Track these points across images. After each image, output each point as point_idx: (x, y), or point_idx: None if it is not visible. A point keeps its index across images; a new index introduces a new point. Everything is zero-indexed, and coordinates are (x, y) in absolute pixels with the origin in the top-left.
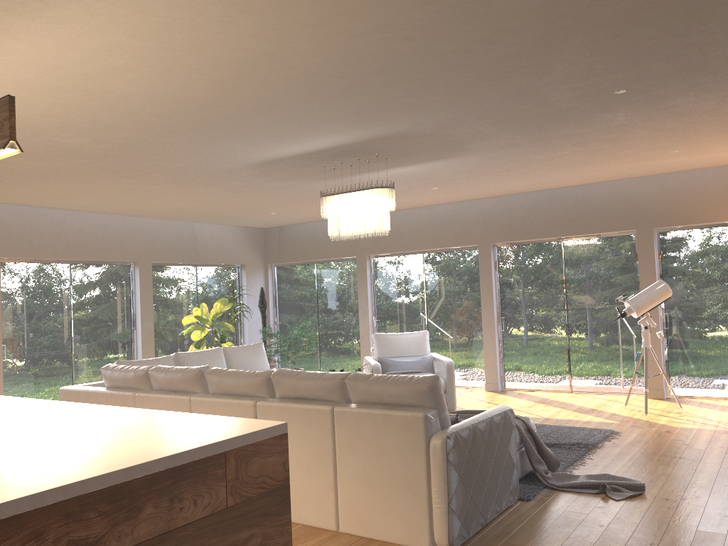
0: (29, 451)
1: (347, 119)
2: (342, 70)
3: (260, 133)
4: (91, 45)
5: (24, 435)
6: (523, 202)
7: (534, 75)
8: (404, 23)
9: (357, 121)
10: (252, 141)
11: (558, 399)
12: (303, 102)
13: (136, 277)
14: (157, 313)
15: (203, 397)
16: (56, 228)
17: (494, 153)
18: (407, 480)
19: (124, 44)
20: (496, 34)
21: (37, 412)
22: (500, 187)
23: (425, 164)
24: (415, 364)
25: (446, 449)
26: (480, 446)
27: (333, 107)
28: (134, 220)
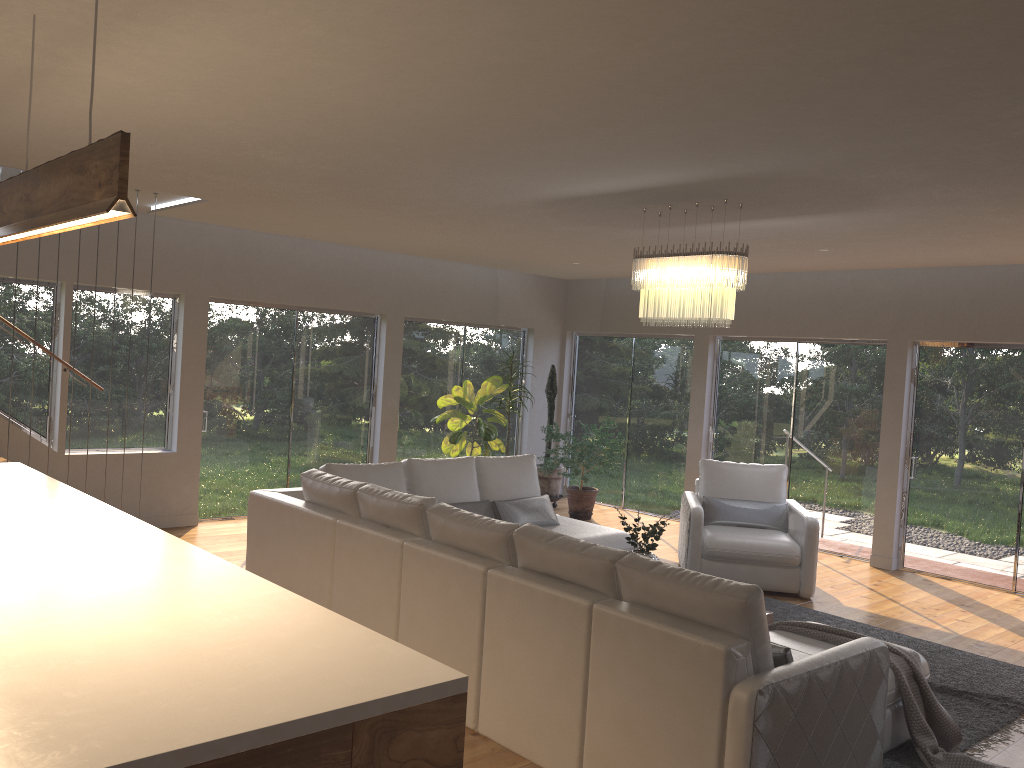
0: (87, 669)
1: (674, 152)
2: (659, 84)
3: (542, 163)
4: (278, 40)
5: (107, 625)
6: (973, 279)
7: (999, 101)
8: (757, 18)
9: (690, 154)
10: (532, 173)
11: (988, 602)
12: (602, 125)
13: (382, 336)
14: (406, 386)
15: (419, 545)
16: (282, 262)
17: (923, 209)
18: (688, 742)
19: (323, 40)
20: (926, 37)
21: (156, 571)
22: (933, 256)
23: (806, 218)
24: (759, 515)
25: (755, 711)
26: (817, 708)
27: (649, 135)
28: (386, 257)
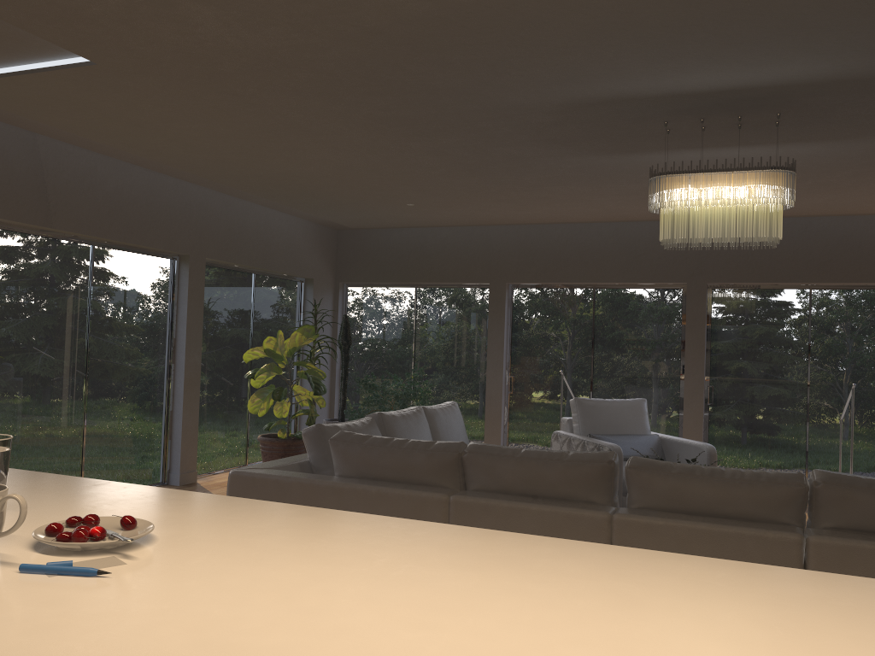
0: None
1: None
2: None
3: (722, 30)
4: None
5: None
6: None
7: None
8: None
9: None
10: (669, 49)
11: None
12: None
13: (183, 280)
14: (202, 340)
15: (646, 516)
16: (82, 182)
17: None
18: None
19: None
20: None
21: None
22: None
23: (789, 147)
24: (642, 447)
25: None
26: None
27: None
28: (188, 189)
